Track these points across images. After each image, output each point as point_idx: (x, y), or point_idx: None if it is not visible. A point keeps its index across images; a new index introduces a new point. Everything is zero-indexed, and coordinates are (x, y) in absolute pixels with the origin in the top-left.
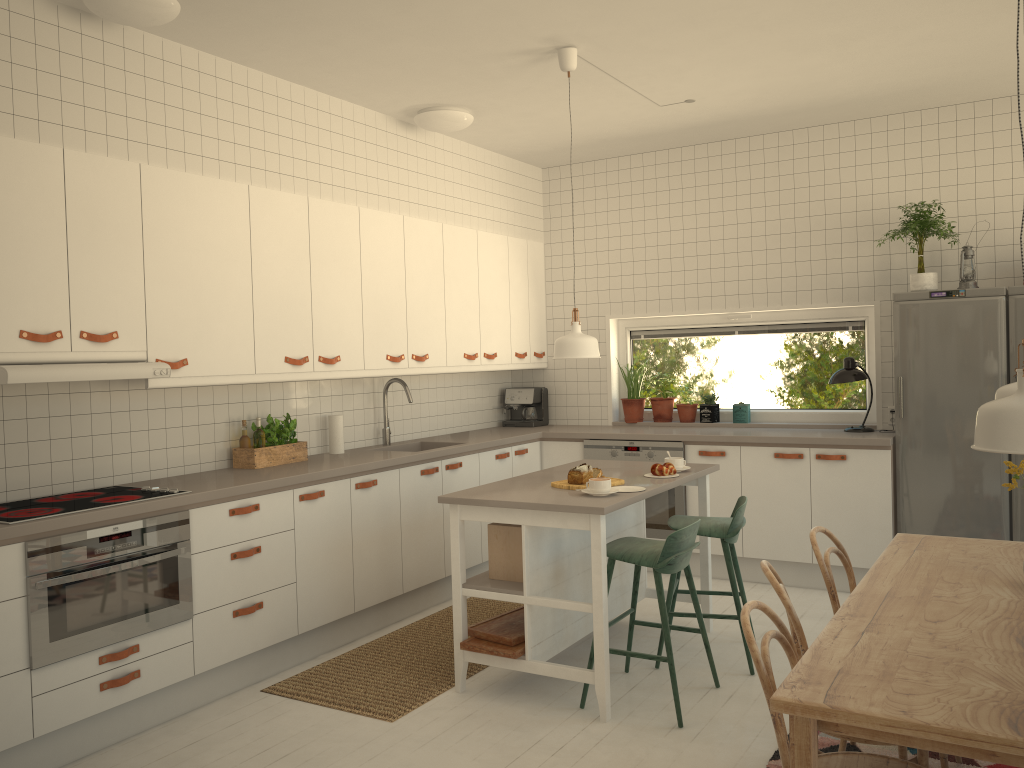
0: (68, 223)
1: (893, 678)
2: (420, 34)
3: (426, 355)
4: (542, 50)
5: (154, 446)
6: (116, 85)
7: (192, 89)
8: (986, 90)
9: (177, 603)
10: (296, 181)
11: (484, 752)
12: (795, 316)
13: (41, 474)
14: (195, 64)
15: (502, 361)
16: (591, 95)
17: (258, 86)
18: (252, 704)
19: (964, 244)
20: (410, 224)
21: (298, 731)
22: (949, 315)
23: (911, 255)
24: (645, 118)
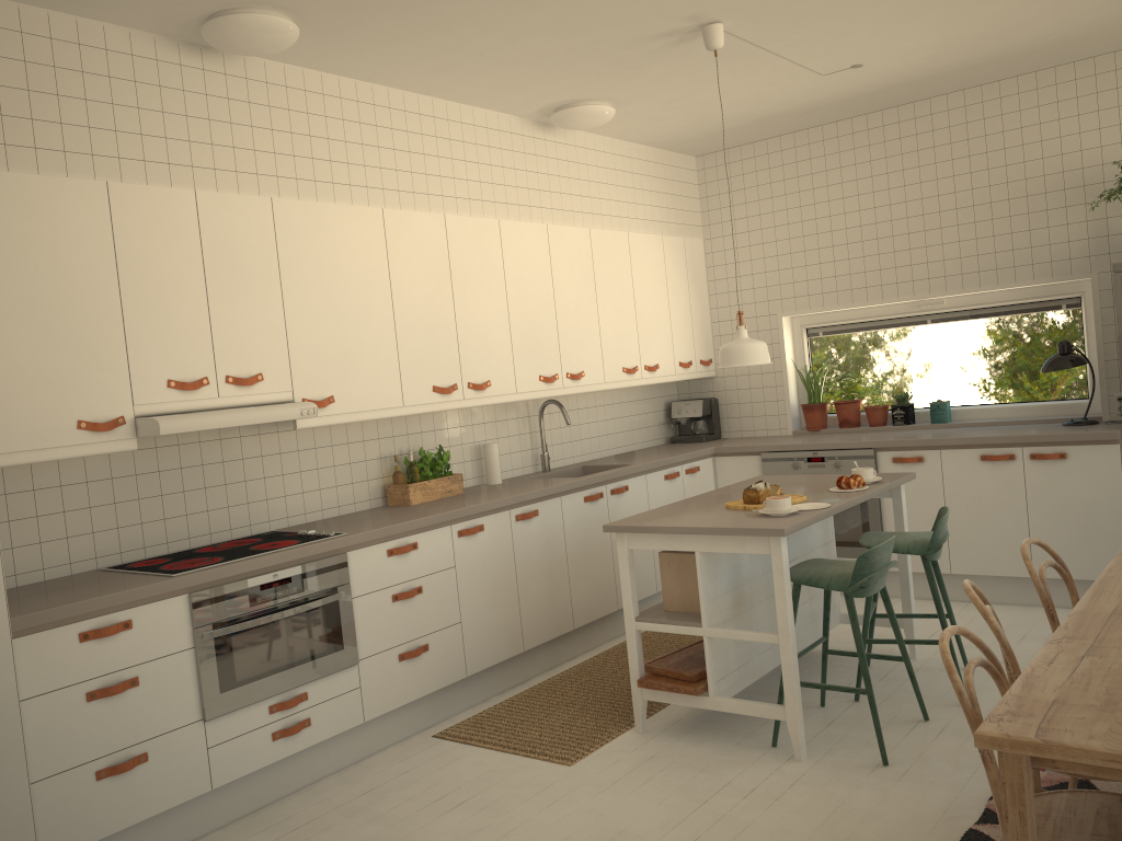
0: (205, 266)
1: (1117, 707)
2: (550, 28)
3: (582, 372)
4: (684, 30)
5: (307, 488)
6: (241, 118)
7: (317, 113)
8: None
9: (342, 649)
10: (431, 199)
11: (669, 796)
12: (997, 298)
13: (199, 523)
14: (319, 87)
15: (665, 372)
16: (743, 72)
17: (384, 102)
18: (425, 750)
19: None
20: (555, 233)
21: (473, 777)
22: None
23: None
24: (807, 90)
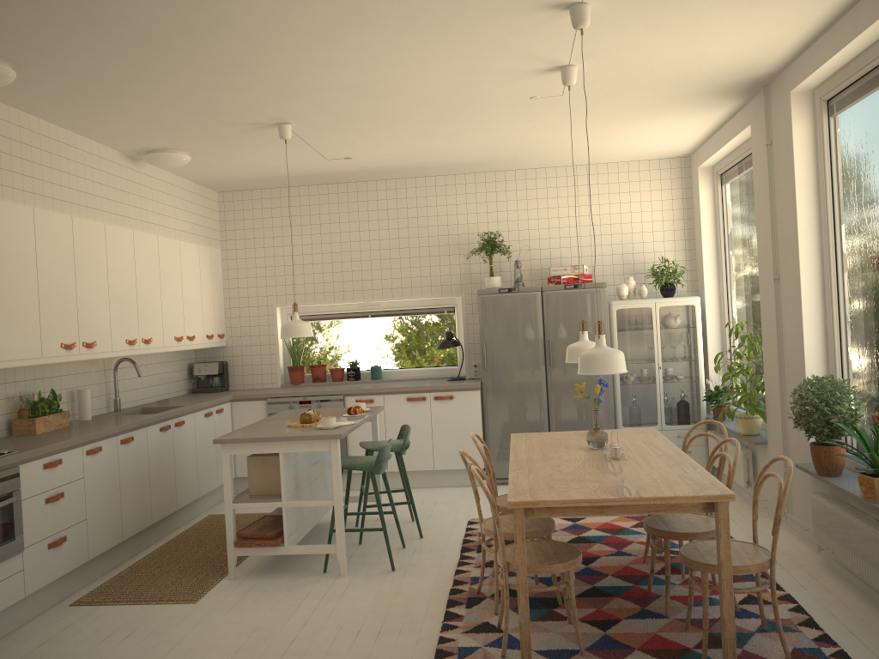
0: None
1: (554, 487)
2: (186, 107)
3: (151, 338)
4: (267, 123)
5: None
6: None
7: None
8: (523, 164)
9: (14, 540)
10: (64, 204)
11: (275, 606)
12: (410, 304)
13: None
14: None
15: (198, 341)
16: (284, 150)
17: (37, 129)
18: (70, 614)
19: (513, 258)
20: (137, 236)
21: (125, 621)
22: (510, 303)
23: (483, 264)
24: (313, 166)
